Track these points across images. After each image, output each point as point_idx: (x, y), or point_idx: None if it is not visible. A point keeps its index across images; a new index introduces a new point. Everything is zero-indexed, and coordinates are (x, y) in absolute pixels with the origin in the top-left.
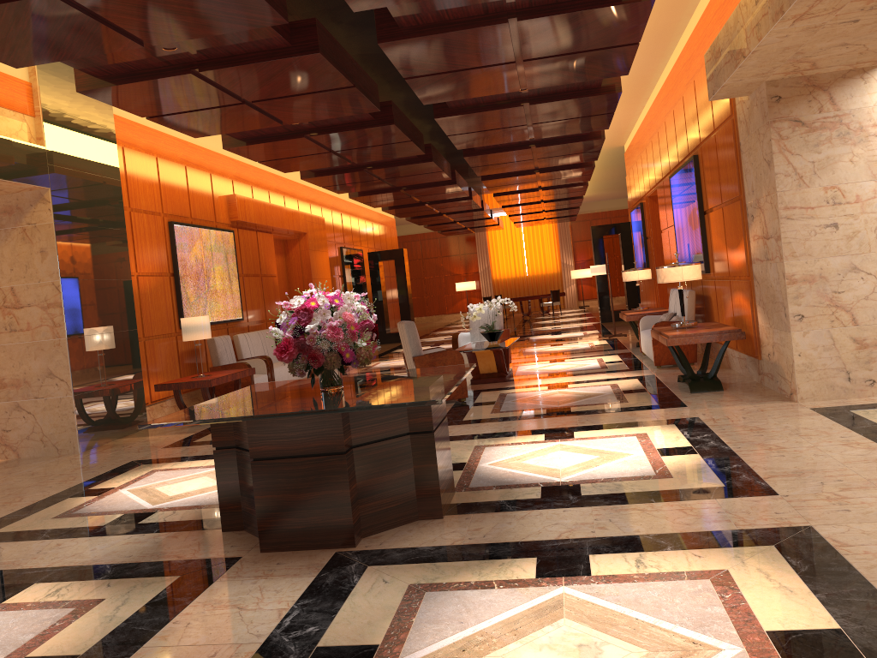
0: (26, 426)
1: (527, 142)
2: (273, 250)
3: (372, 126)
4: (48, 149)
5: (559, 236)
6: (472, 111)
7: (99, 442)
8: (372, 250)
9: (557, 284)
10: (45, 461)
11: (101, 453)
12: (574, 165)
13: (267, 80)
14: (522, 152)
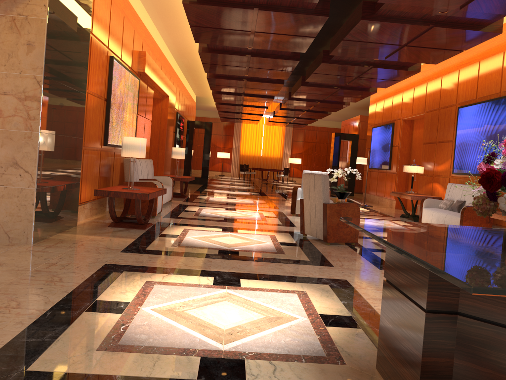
0: None
1: (368, 62)
2: (152, 102)
3: (310, 14)
4: None
5: (285, 136)
6: (390, 21)
7: (46, 235)
8: (186, 120)
9: (279, 164)
10: (1, 248)
11: (57, 248)
12: (363, 89)
13: None
14: (359, 69)
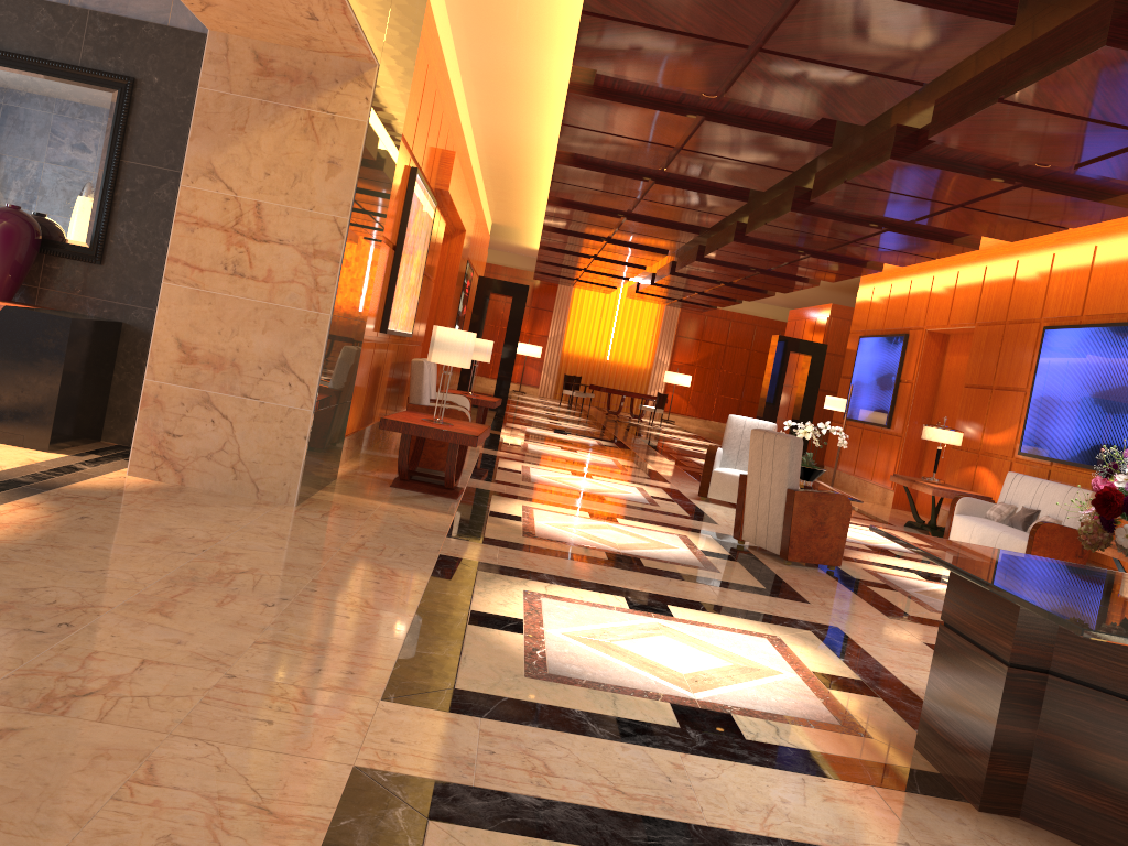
0: (213, 437)
1: (880, 220)
2: (441, 244)
3: (799, 138)
4: (392, 1)
5: (663, 324)
6: (944, 167)
7: (309, 492)
8: (474, 273)
9: (642, 382)
10: (254, 508)
11: (342, 518)
12: (857, 261)
13: (856, 32)
14: (860, 231)
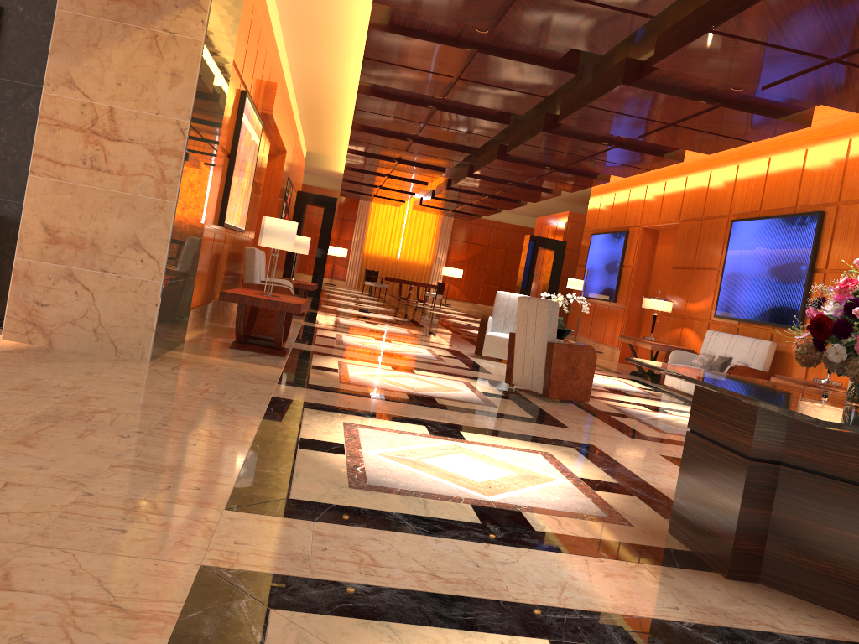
0: (77, 306)
1: (610, 139)
2: (267, 160)
3: (552, 67)
4: None
5: (440, 230)
6: (662, 91)
7: (161, 351)
8: (293, 189)
9: (425, 275)
10: (113, 364)
11: (189, 371)
12: (590, 174)
13: None
14: (595, 147)
